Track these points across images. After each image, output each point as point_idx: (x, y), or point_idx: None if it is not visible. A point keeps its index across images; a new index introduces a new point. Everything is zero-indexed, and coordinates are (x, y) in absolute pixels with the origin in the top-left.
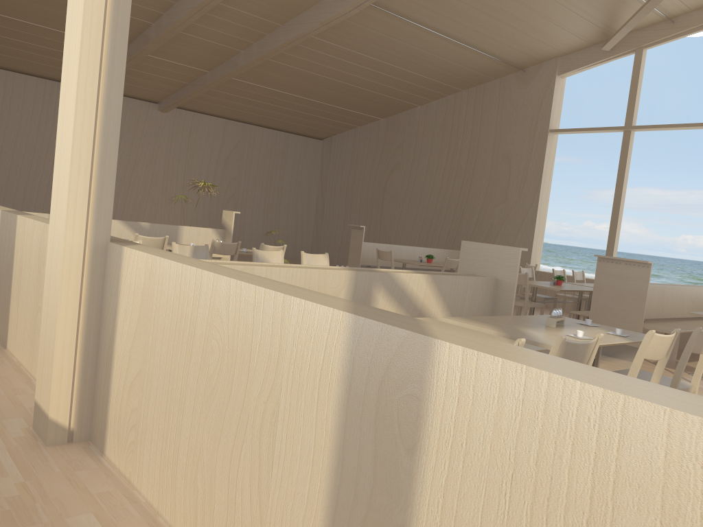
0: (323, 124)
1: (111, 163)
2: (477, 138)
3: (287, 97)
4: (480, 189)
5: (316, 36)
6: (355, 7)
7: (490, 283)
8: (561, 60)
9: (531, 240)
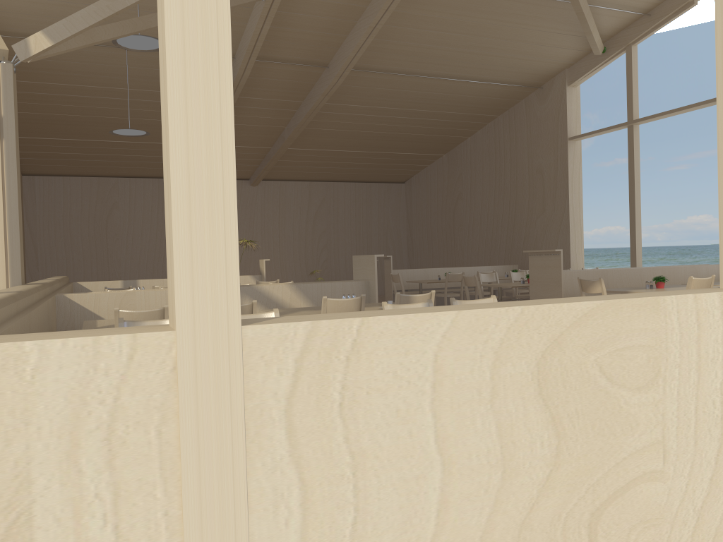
0: (395, 169)
1: (16, 242)
2: (515, 158)
3: (347, 153)
4: (523, 205)
5: (335, 102)
6: (339, 78)
7: (361, 285)
8: (568, 71)
9: (568, 245)
